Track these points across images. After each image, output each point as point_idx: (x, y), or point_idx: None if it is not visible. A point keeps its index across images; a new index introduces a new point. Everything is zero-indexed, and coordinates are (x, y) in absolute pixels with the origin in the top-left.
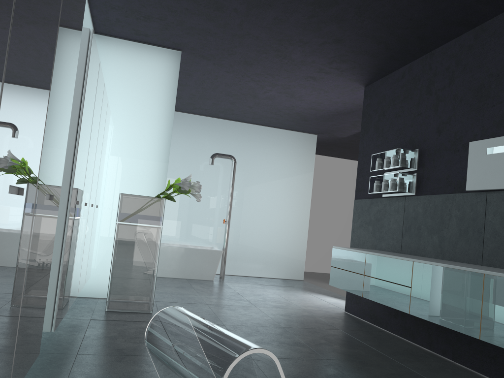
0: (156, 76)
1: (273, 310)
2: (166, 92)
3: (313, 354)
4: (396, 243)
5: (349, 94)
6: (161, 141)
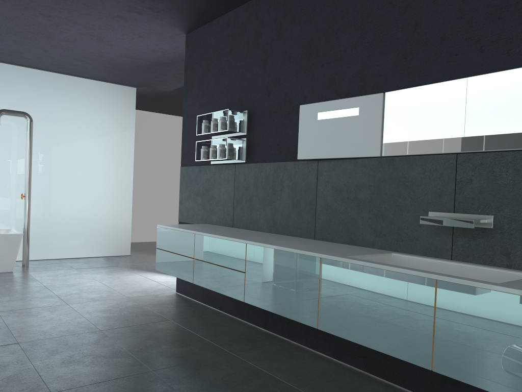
0: None
1: (90, 305)
2: None
3: (137, 365)
4: (228, 216)
5: (169, 41)
6: None
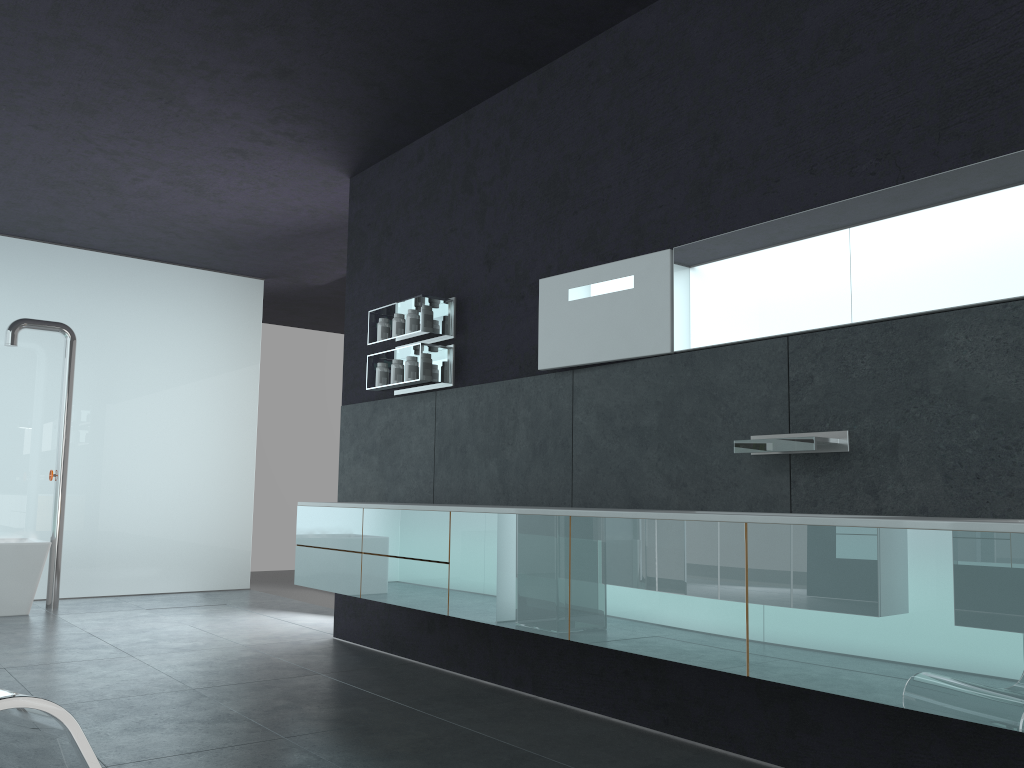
0: None
1: (173, 657)
2: None
3: (258, 731)
4: (425, 485)
5: (321, 191)
6: None
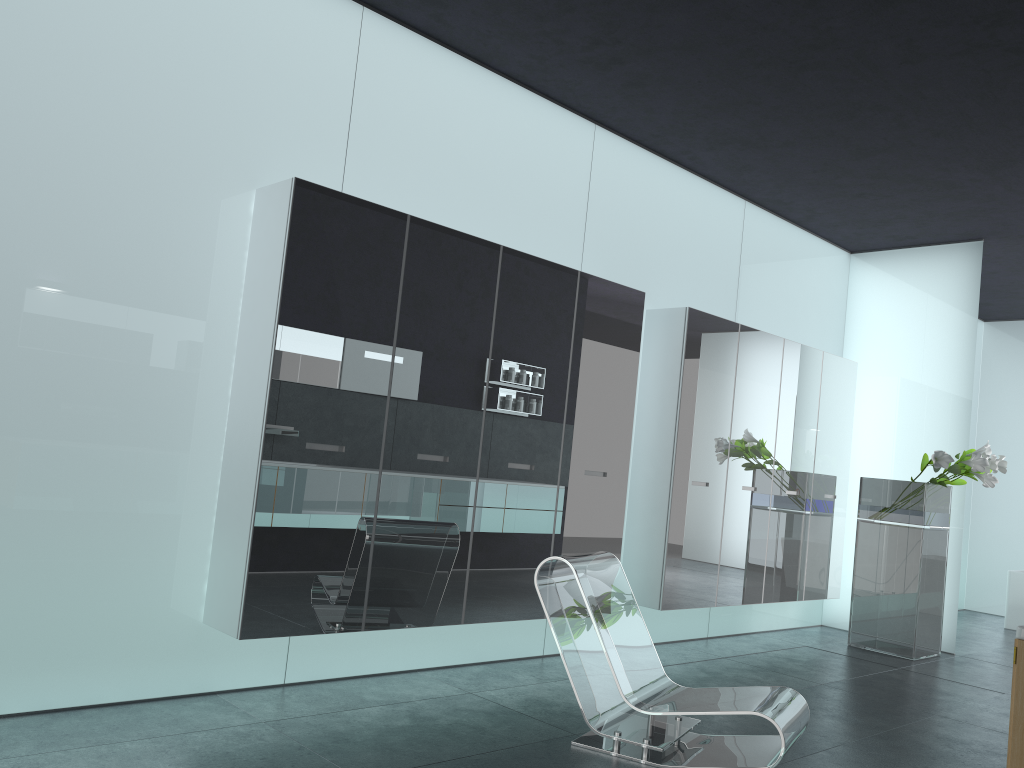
0: (942, 290)
1: None
2: (959, 312)
3: None
4: None
5: None
6: (955, 393)
